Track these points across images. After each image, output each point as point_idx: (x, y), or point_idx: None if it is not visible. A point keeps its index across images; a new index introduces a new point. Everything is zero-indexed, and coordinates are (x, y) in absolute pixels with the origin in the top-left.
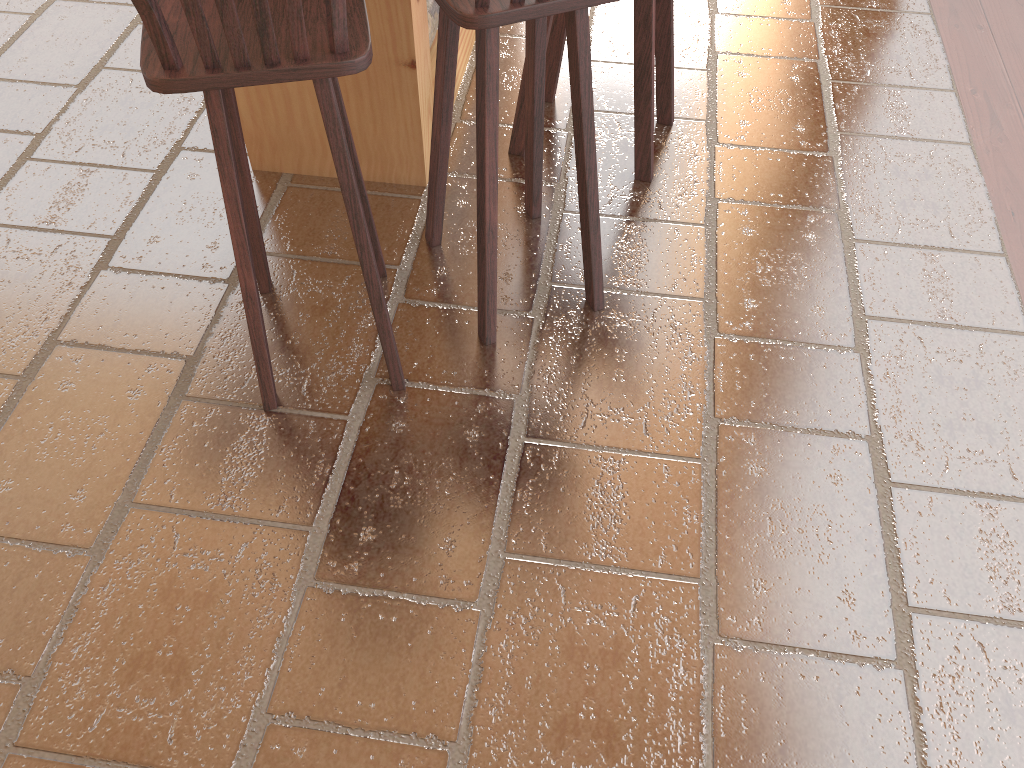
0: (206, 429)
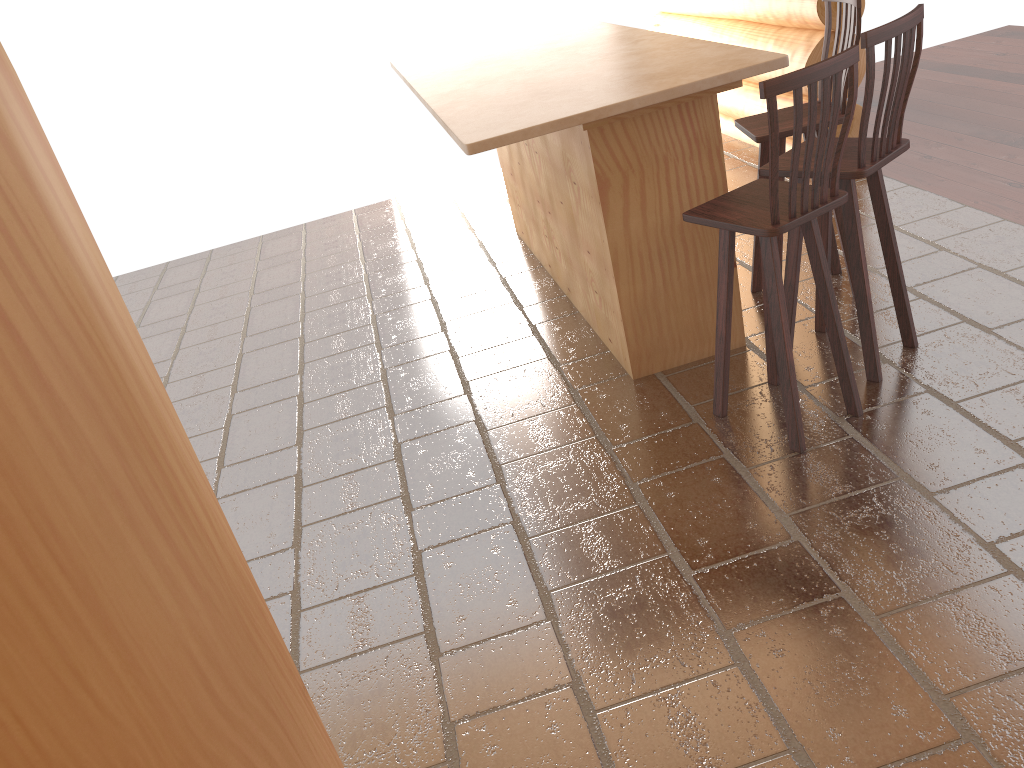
0: (779, 473)
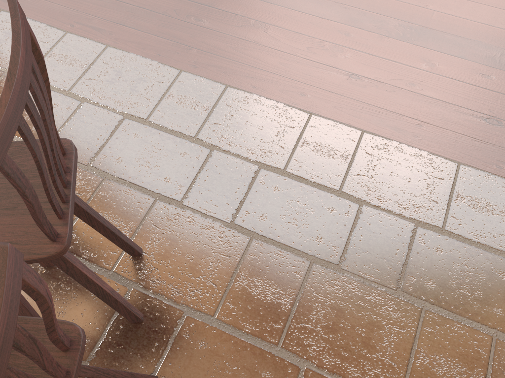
0: None
